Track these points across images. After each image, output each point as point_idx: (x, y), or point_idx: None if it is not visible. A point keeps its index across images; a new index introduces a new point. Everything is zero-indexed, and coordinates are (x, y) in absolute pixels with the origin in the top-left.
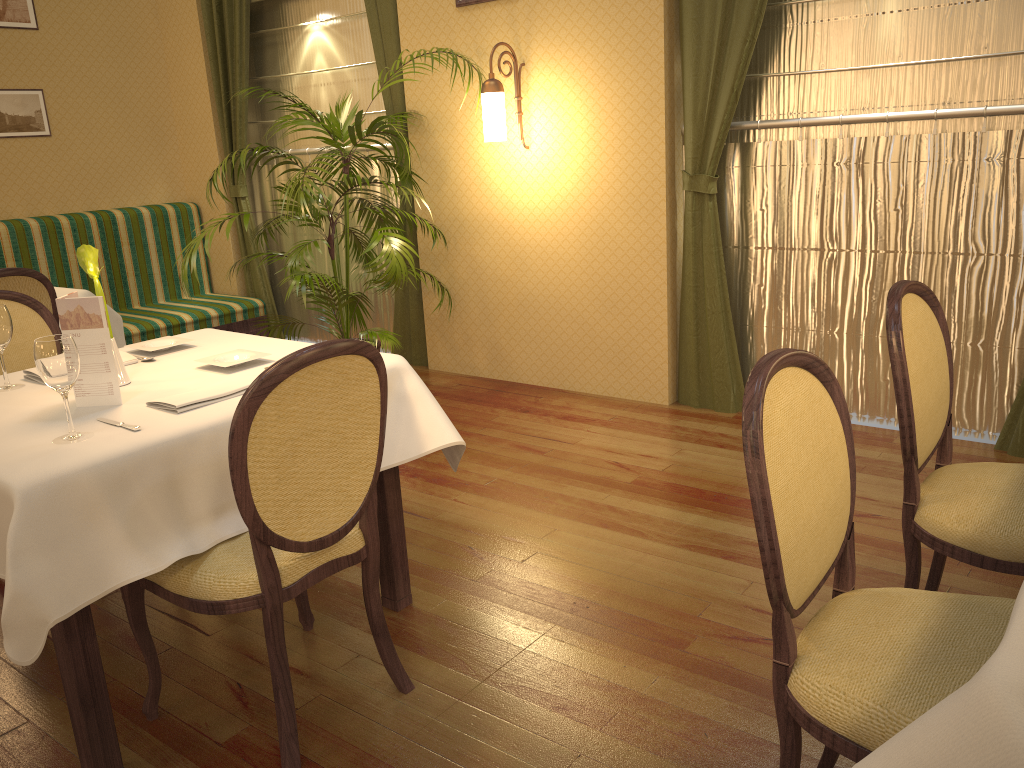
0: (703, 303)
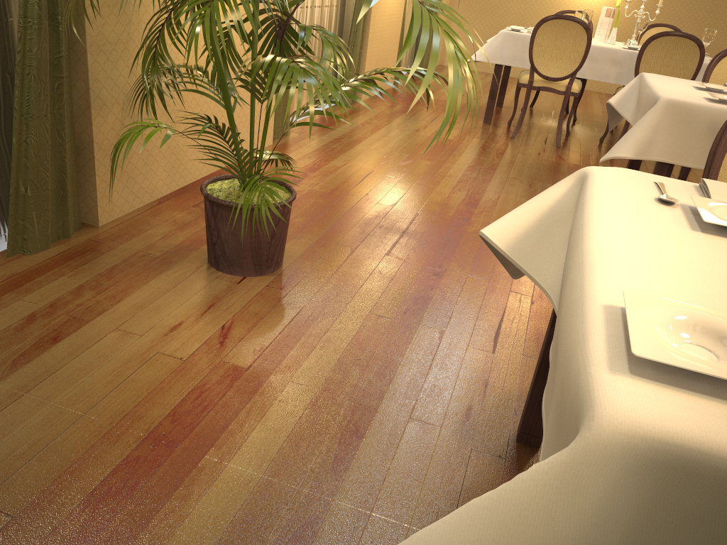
0: None
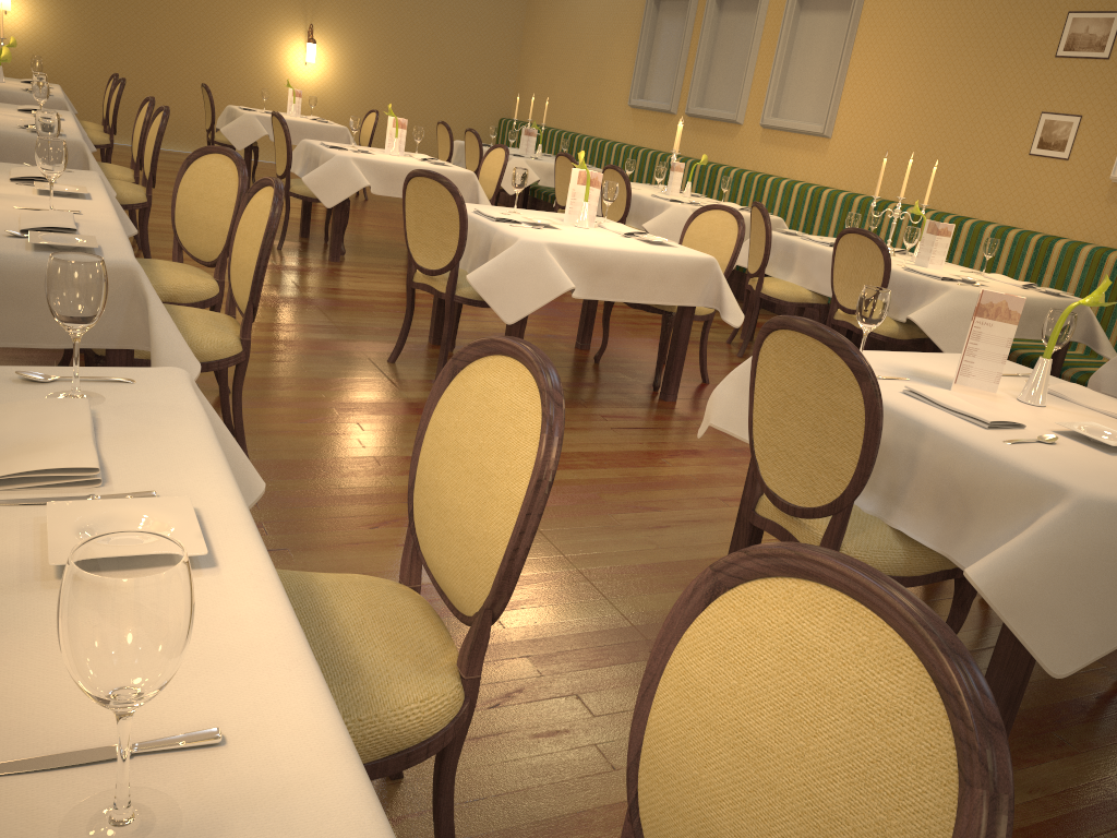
0: None
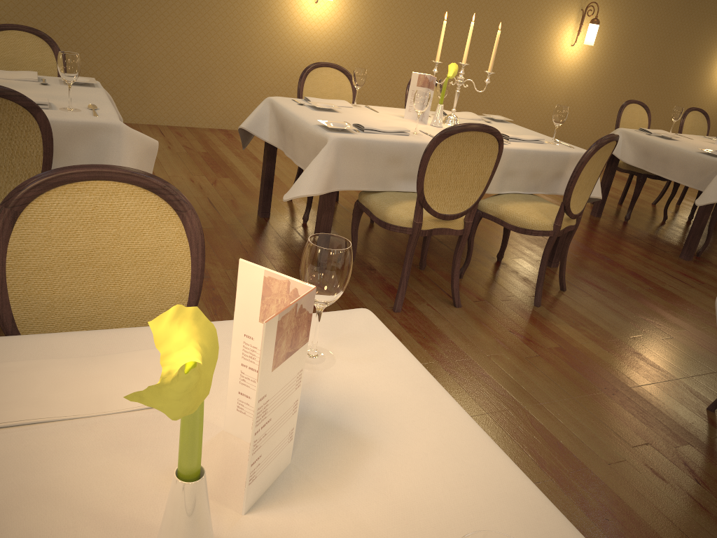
0: None
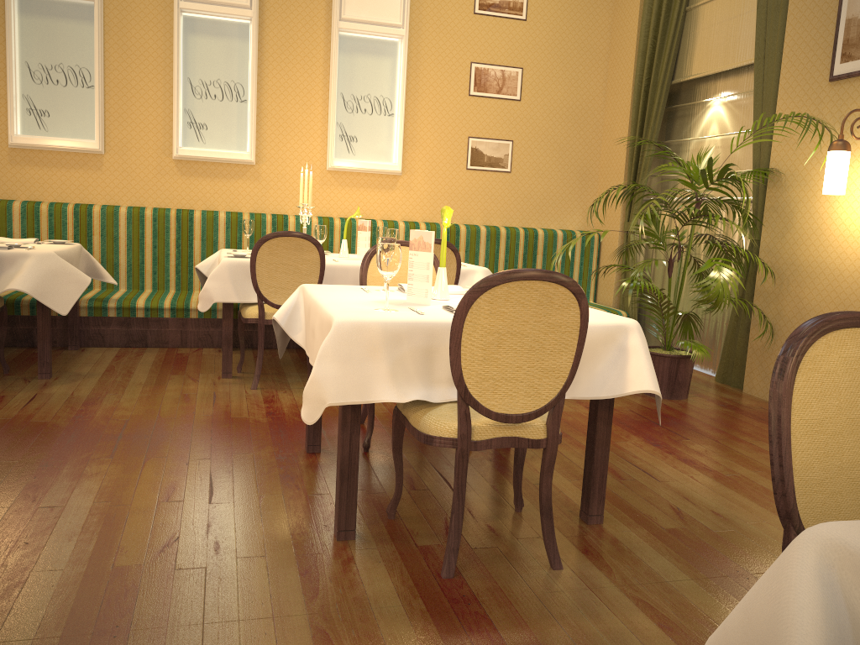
0: None
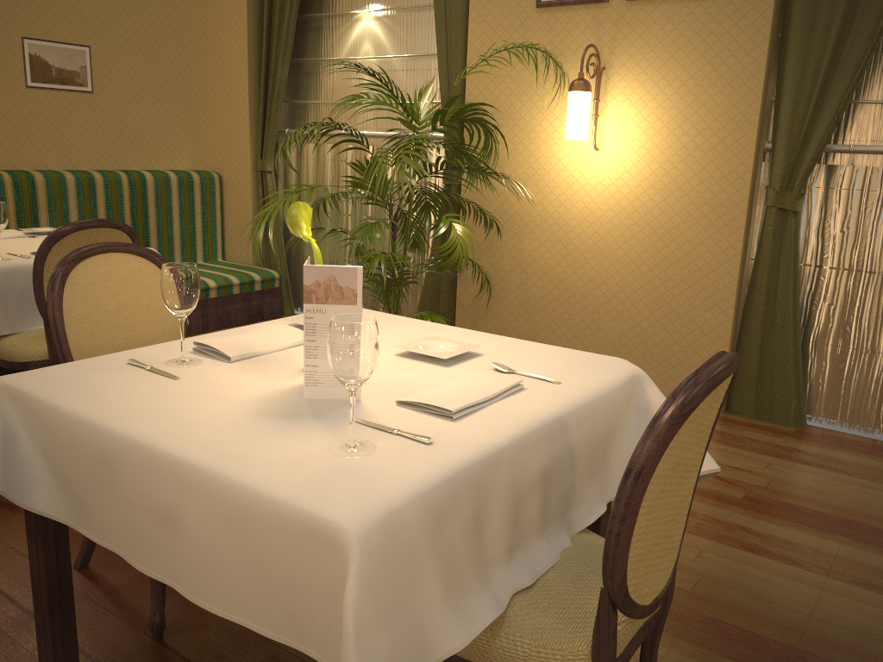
0: (772, 317)
